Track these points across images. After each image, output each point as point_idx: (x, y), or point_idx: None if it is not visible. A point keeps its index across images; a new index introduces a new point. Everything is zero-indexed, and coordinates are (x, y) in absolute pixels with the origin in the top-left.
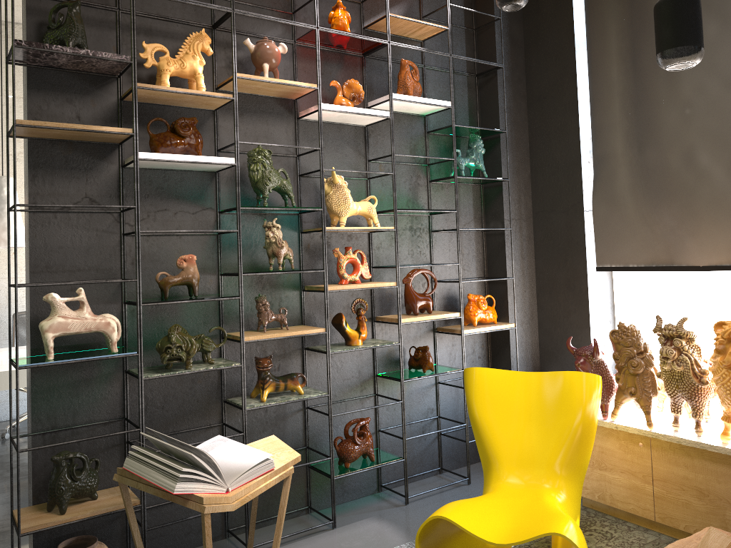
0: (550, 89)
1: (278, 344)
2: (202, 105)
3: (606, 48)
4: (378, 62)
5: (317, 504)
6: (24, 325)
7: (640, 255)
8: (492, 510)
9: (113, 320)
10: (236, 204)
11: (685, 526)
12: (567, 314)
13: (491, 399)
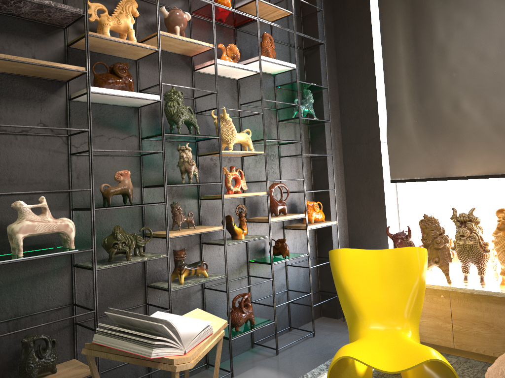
0: (354, 60)
1: (183, 241)
2: (130, 54)
3: (395, 33)
4: (244, 34)
5: (212, 361)
6: None
7: (422, 171)
8: (372, 349)
9: (70, 222)
10: (161, 131)
11: (476, 349)
12: (369, 213)
13: (354, 271)
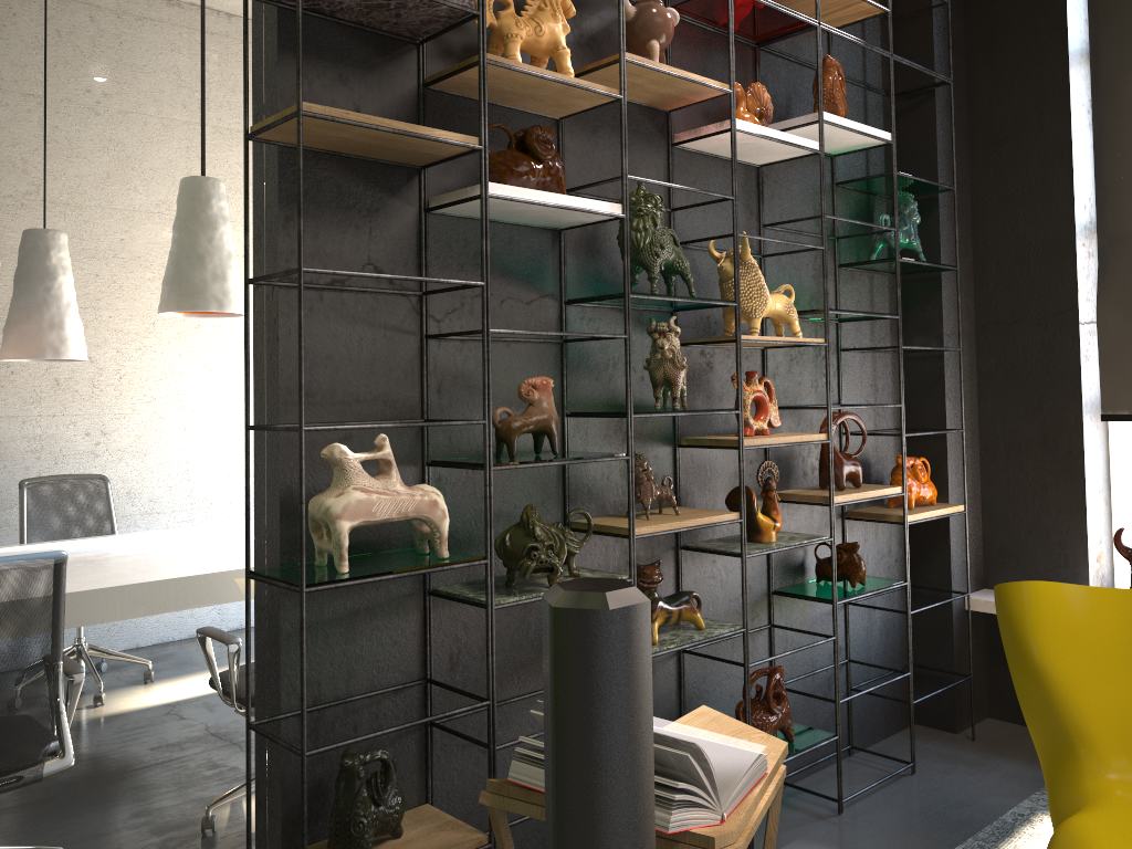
0: (1017, 124)
1: (643, 541)
2: (551, 107)
3: (1131, 60)
4: (775, 59)
5: None
6: (261, 506)
7: None
8: None
9: (438, 496)
10: (624, 288)
11: None
12: (1040, 490)
13: (1067, 637)
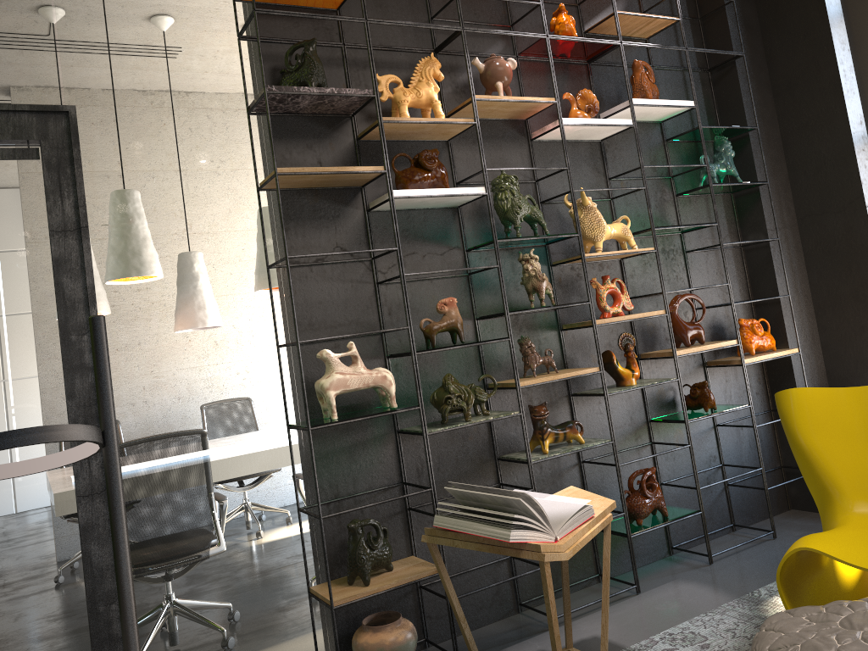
0: (802, 73)
1: (543, 392)
2: (438, 135)
3: None
4: (604, 68)
5: None
6: (293, 389)
7: None
8: (855, 541)
9: (387, 373)
10: (493, 237)
11: None
12: (859, 331)
13: (818, 422)
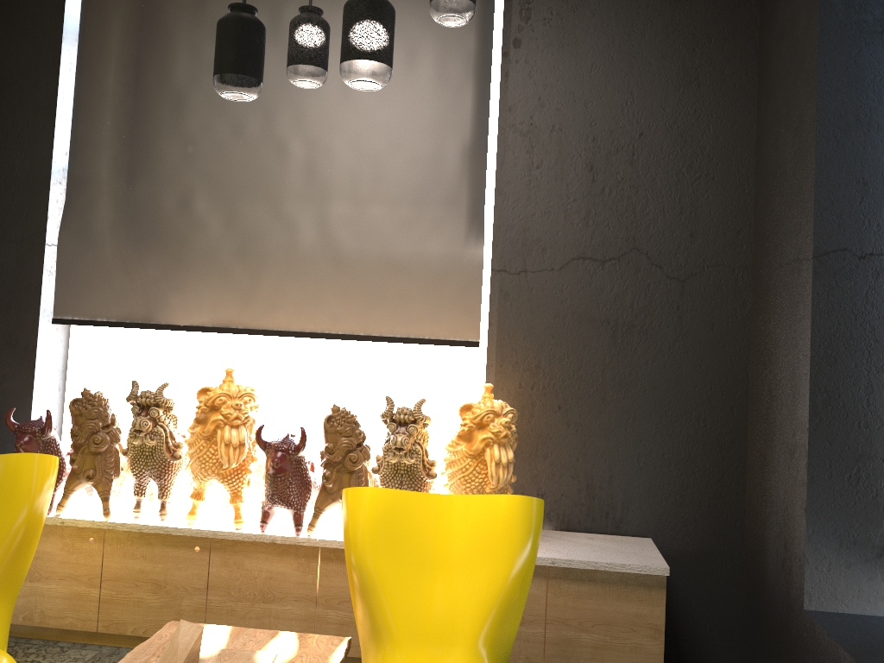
0: (20, 75)
1: None
2: None
3: (105, 47)
4: None
5: None
6: None
7: (113, 308)
8: None
9: None
10: None
11: (134, 629)
12: (1, 378)
13: None
